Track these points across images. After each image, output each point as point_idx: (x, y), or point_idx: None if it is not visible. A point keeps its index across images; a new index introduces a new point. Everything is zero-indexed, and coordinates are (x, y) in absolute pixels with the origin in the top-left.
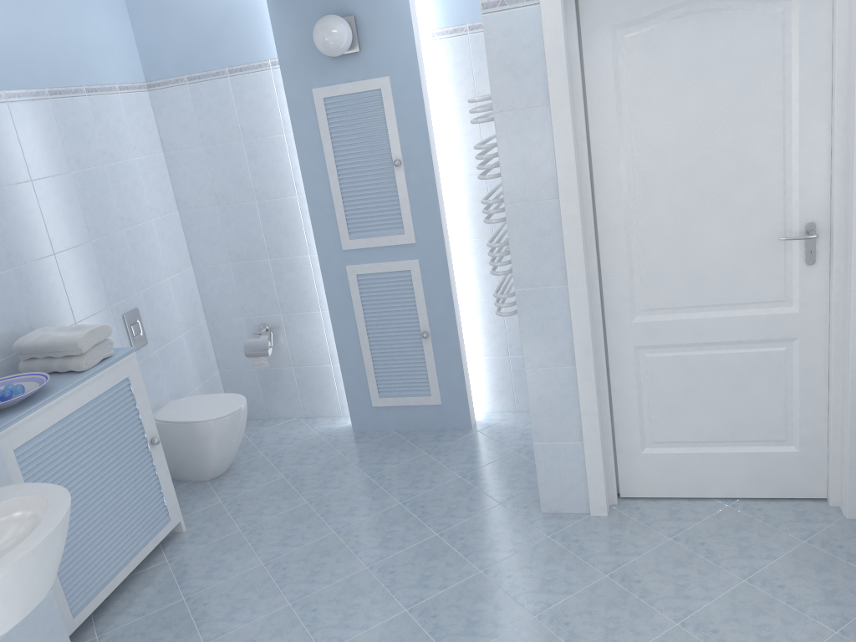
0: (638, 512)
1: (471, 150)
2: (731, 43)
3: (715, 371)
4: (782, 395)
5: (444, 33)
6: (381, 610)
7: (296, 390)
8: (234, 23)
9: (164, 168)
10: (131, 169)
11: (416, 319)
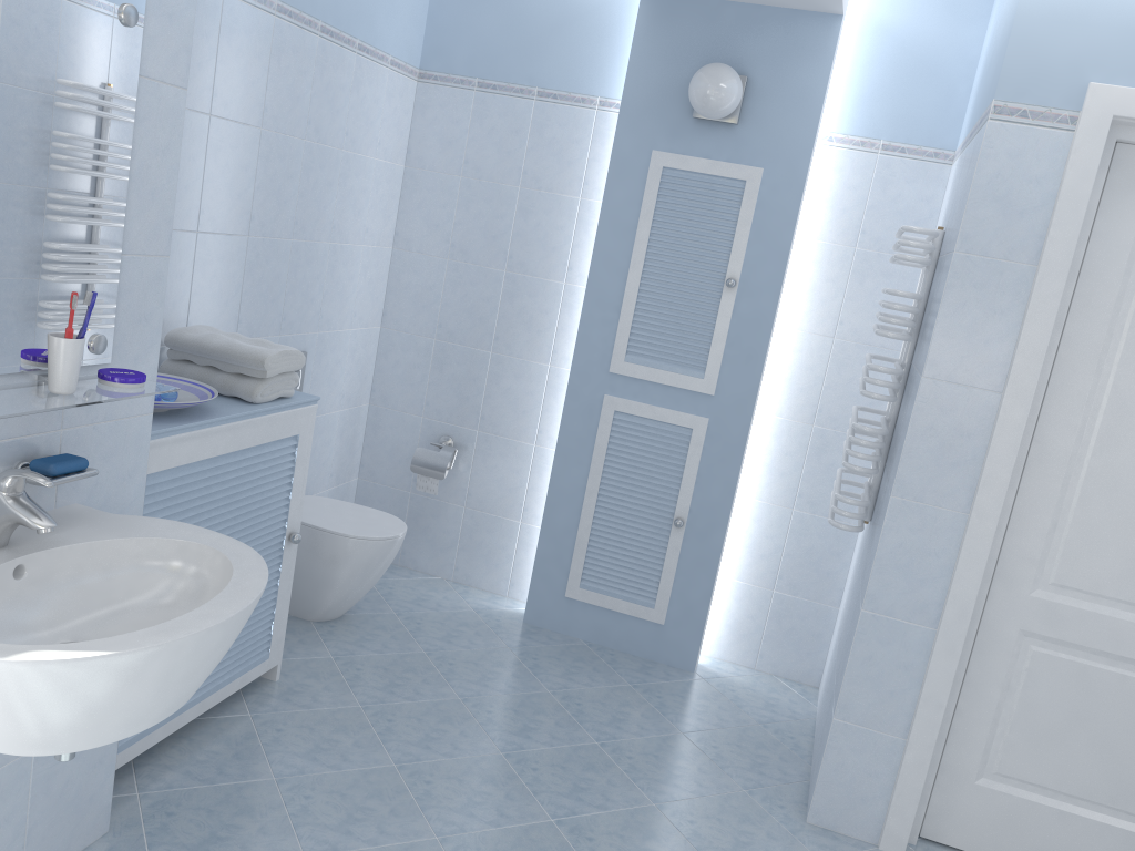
0: None
1: (826, 302)
2: None
3: (1124, 701)
4: None
5: (846, 142)
6: None
7: (455, 540)
8: (570, 36)
9: (398, 186)
10: (366, 169)
11: (674, 498)
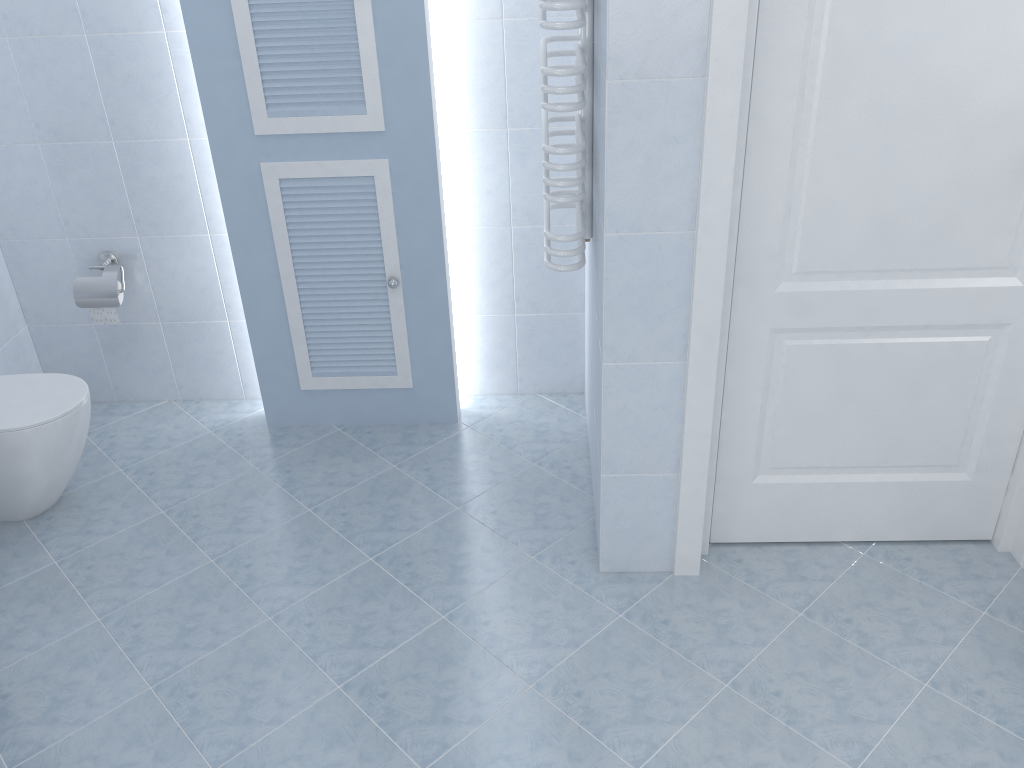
0: (741, 567)
1: None
2: None
3: (883, 369)
4: (967, 405)
5: None
6: None
7: (166, 359)
8: None
9: None
10: None
11: (380, 257)
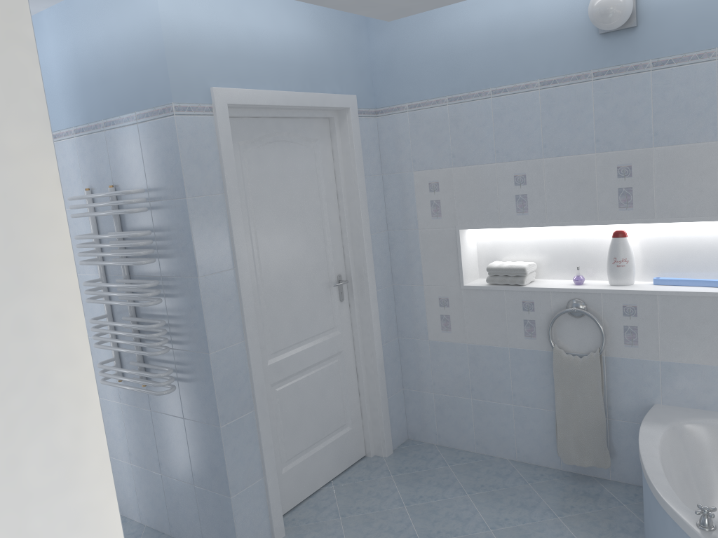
0: (297, 520)
1: None
2: (295, 163)
3: (312, 388)
4: (340, 392)
5: None
6: None
7: None
8: None
9: None
10: None
11: None
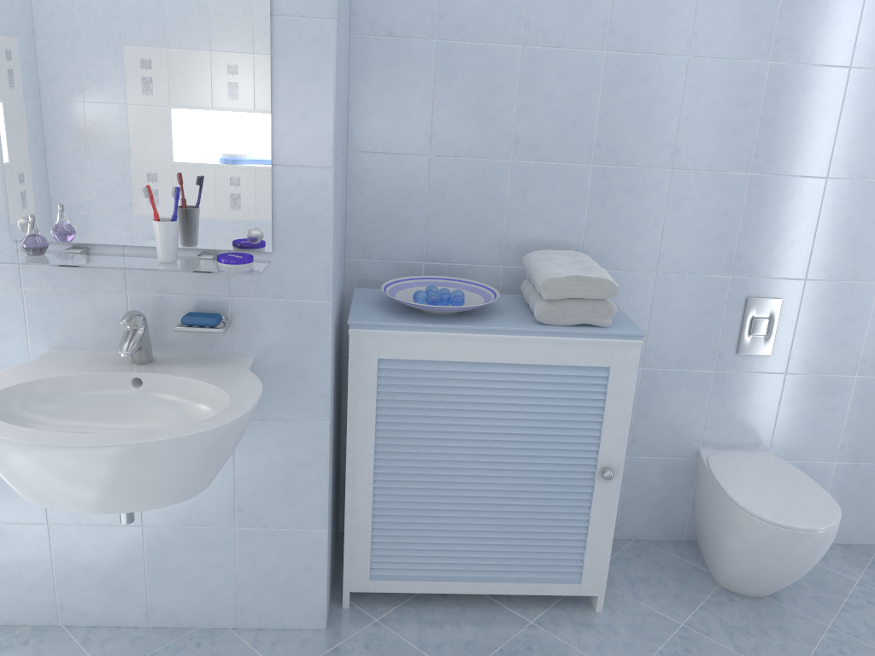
0: None
1: None
2: None
3: None
4: None
5: None
6: None
7: None
8: None
9: None
10: None
11: None
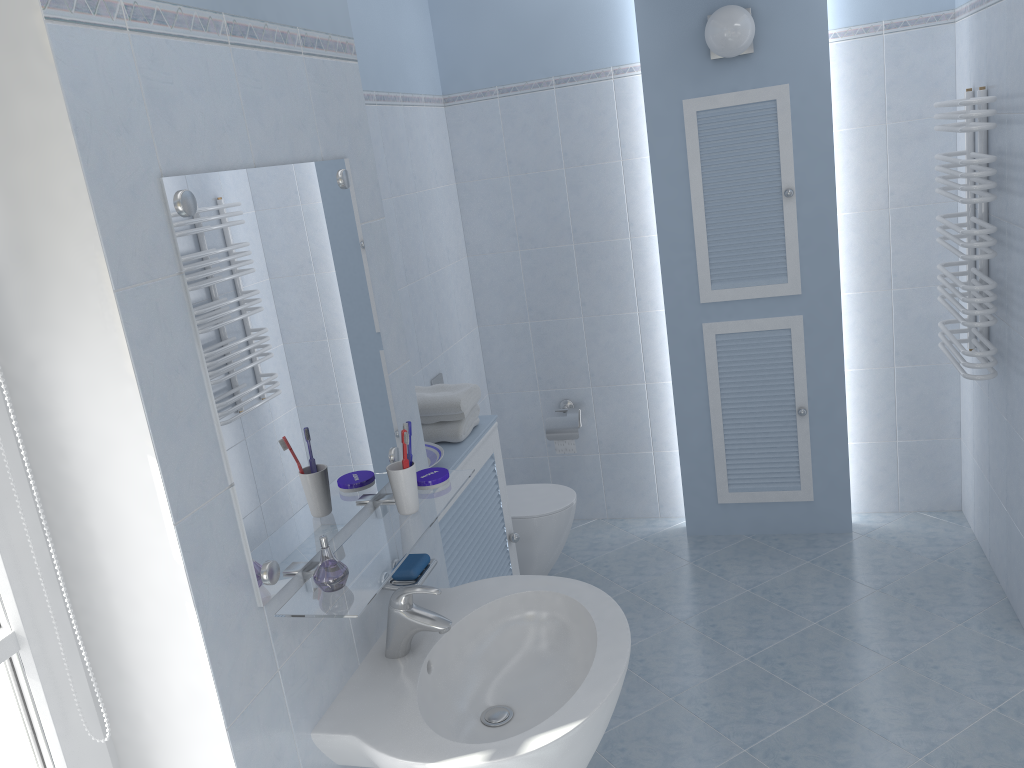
0: None
1: (872, 180)
2: None
3: None
4: None
5: (850, 33)
6: (884, 759)
7: (600, 484)
8: (569, 22)
9: (456, 202)
10: (434, 200)
11: (791, 392)
